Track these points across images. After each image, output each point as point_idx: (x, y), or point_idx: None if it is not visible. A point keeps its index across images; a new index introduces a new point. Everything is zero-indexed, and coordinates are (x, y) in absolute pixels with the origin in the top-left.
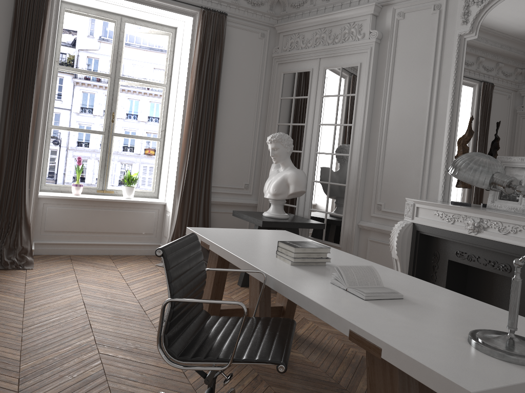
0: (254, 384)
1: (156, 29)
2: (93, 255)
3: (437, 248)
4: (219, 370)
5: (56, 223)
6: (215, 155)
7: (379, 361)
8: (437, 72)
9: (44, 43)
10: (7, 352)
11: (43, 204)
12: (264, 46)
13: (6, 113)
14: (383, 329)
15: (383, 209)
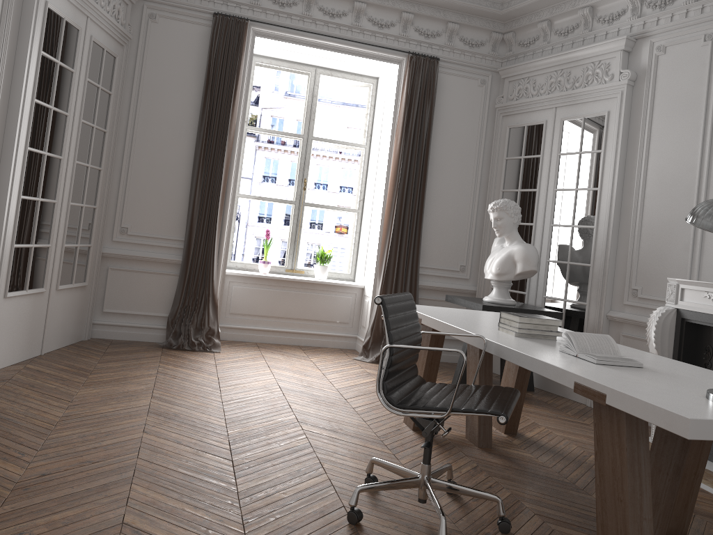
0: (473, 472)
1: (354, 80)
2: (280, 344)
3: (710, 342)
4: (437, 417)
5: (242, 305)
6: (424, 229)
7: (606, 414)
8: (710, 119)
9: (237, 102)
10: (213, 419)
11: (229, 282)
12: (484, 95)
13: (196, 179)
14: (610, 381)
15: (640, 295)
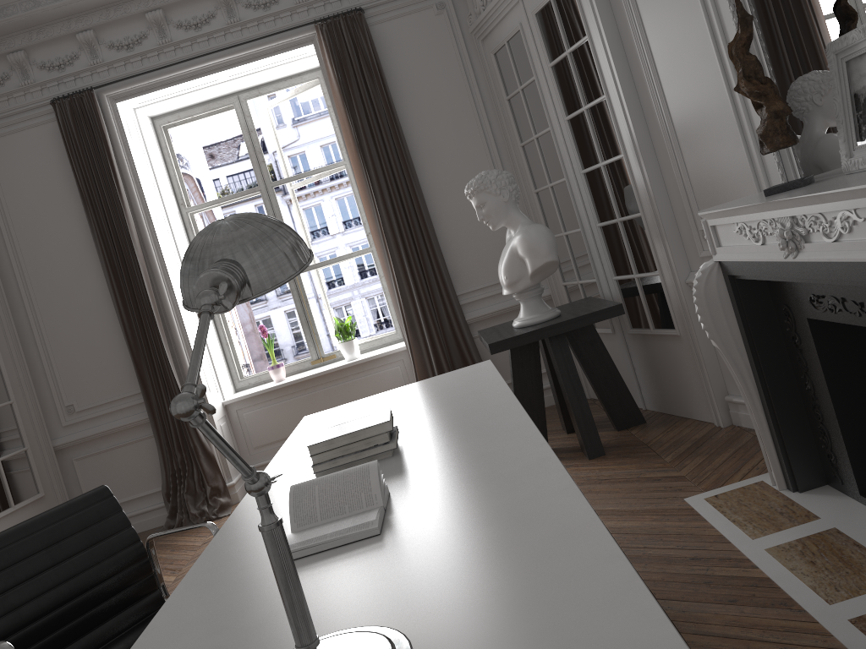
0: None
1: (293, 86)
2: None
3: (785, 299)
4: None
5: (264, 432)
6: (444, 243)
7: None
8: None
9: (124, 197)
10: None
11: (236, 412)
12: (451, 23)
13: (119, 314)
14: None
15: None
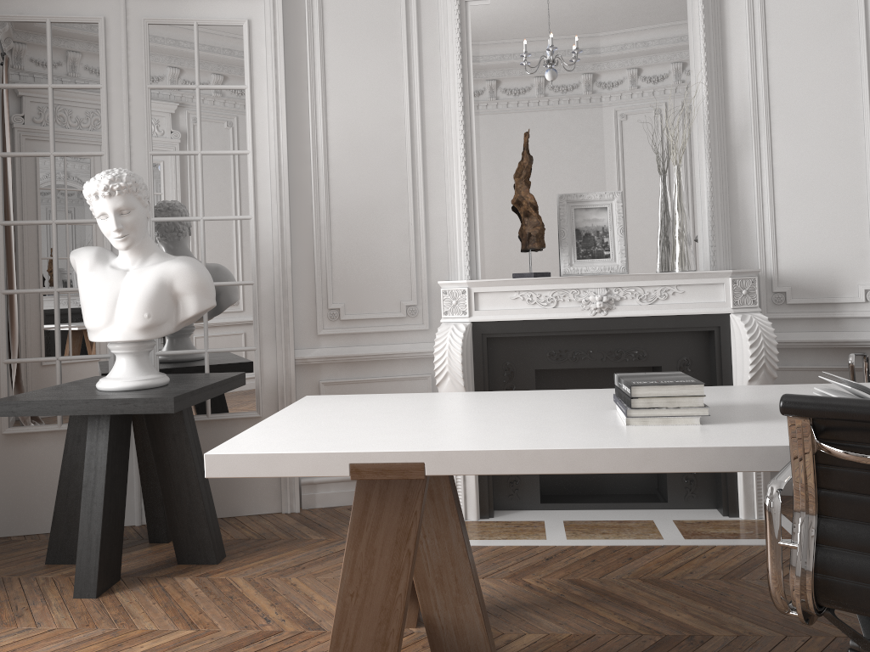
0: None
1: None
2: None
3: (510, 357)
4: None
5: None
6: None
7: None
8: (416, 56)
9: None
10: None
11: None
12: None
13: None
14: None
15: (345, 315)
